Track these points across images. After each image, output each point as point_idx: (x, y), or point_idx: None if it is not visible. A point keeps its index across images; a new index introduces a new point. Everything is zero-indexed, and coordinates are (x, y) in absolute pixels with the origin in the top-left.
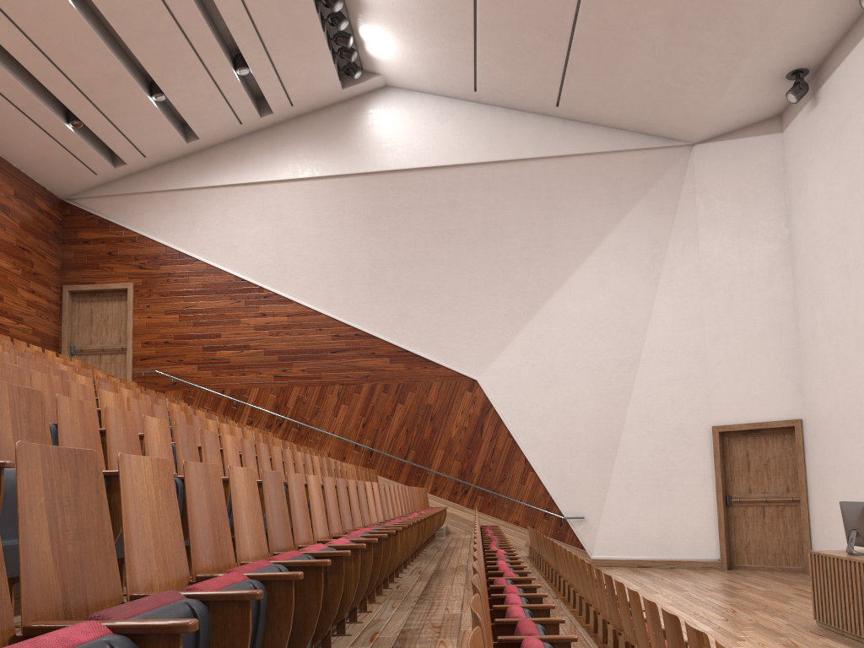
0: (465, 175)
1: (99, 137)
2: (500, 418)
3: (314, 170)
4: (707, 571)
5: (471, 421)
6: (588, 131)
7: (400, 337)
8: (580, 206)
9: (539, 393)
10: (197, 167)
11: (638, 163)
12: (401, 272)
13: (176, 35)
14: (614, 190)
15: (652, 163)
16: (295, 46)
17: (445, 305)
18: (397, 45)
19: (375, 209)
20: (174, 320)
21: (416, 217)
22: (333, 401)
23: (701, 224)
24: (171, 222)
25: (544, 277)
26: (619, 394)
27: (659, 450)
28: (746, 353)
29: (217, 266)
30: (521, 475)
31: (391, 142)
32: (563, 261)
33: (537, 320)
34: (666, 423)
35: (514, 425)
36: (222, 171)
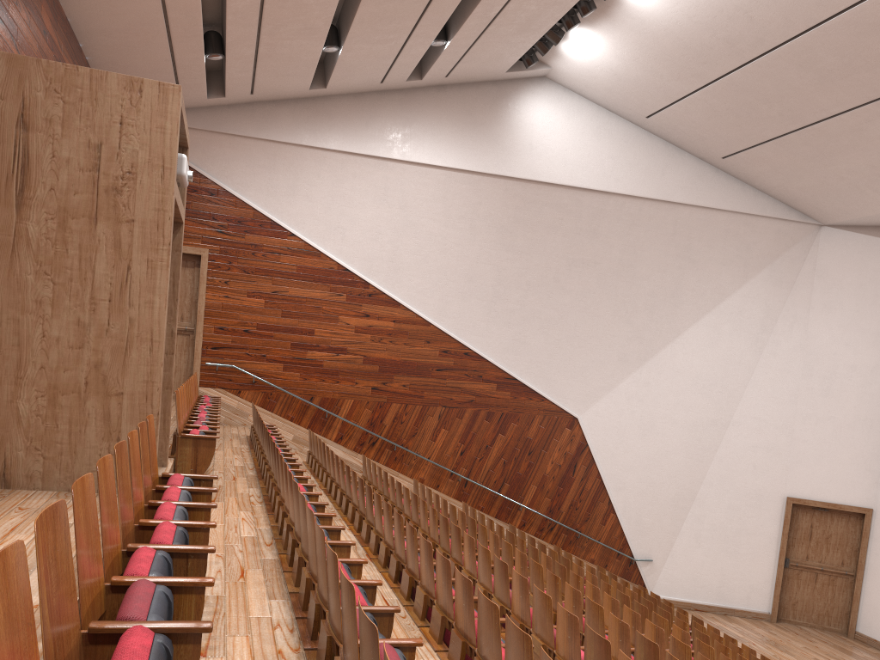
0: (612, 205)
1: (226, 72)
2: (593, 459)
3: (454, 159)
4: (764, 625)
5: (566, 459)
6: (737, 187)
7: (510, 364)
8: (712, 262)
9: (634, 440)
10: (310, 119)
11: (772, 231)
12: (525, 295)
13: (419, 5)
14: (745, 253)
15: (784, 234)
16: (512, 34)
17: (563, 338)
18: (604, 56)
19: (512, 220)
20: (258, 305)
21: (553, 238)
22: (433, 423)
23: (814, 306)
24: (266, 181)
25: (663, 326)
26: (706, 451)
27: (733, 509)
28: (833, 438)
29: (317, 247)
30: (602, 516)
31: (542, 147)
32: (683, 314)
33: (647, 368)
34: (744, 486)
35: (604, 467)
36: (341, 133)
